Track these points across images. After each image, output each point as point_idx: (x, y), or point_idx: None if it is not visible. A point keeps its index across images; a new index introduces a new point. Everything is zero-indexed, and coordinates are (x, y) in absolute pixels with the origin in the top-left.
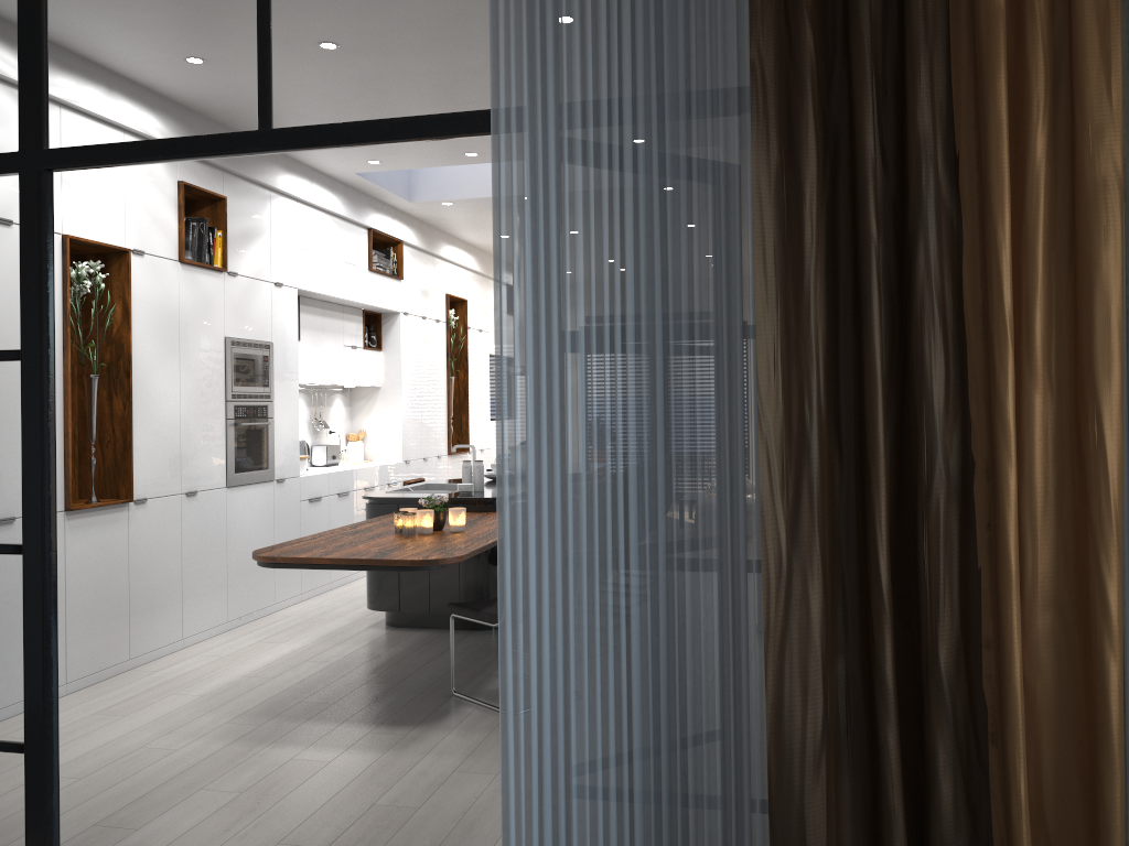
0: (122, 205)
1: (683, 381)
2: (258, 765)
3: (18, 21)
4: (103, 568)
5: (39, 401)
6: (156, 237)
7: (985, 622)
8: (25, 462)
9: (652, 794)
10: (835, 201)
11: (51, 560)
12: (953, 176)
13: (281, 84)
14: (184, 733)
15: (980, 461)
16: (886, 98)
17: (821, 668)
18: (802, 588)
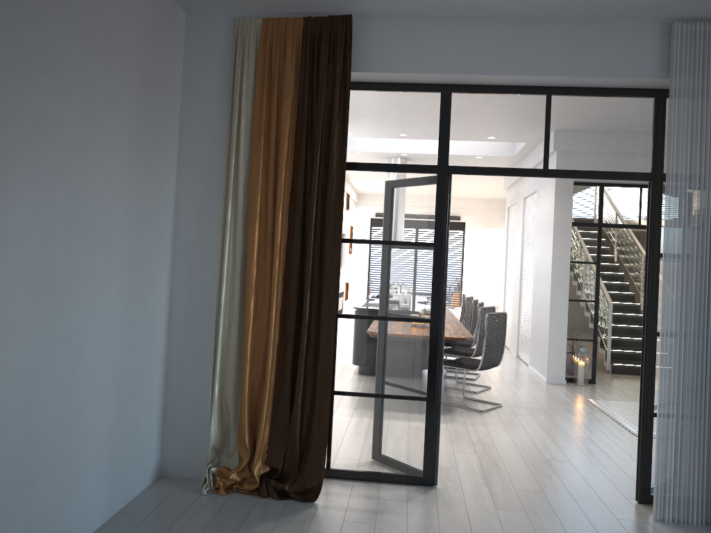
0: None
1: None
2: None
3: (440, 114)
4: None
5: (441, 263)
6: None
7: None
8: (433, 286)
9: None
10: None
11: (443, 325)
12: None
13: (553, 152)
14: None
15: None
16: None
17: None
18: None
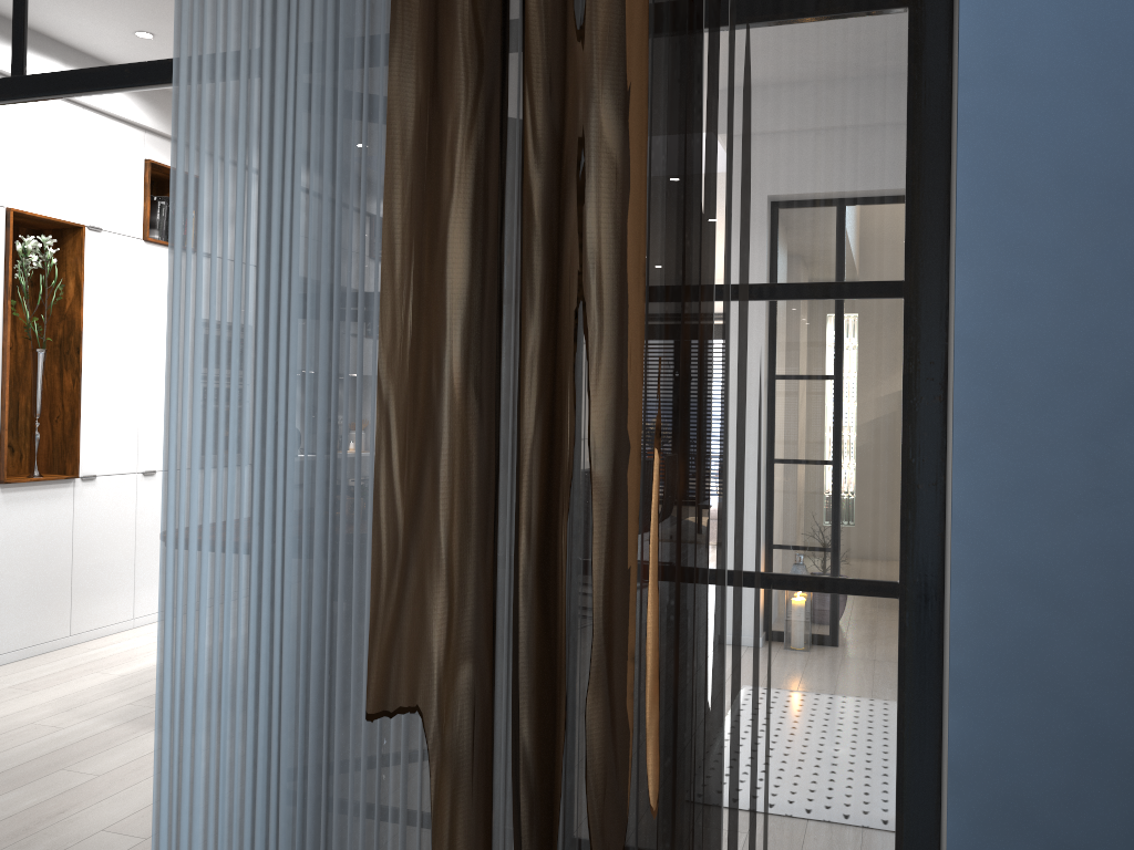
0: (78, 181)
1: (345, 345)
2: (133, 748)
3: None
4: (42, 543)
5: None
6: (116, 214)
7: (632, 631)
8: None
9: (297, 805)
10: (489, 140)
11: None
12: (621, 113)
13: (34, 28)
14: (82, 711)
15: (636, 443)
16: (557, 24)
17: (436, 673)
18: (418, 581)
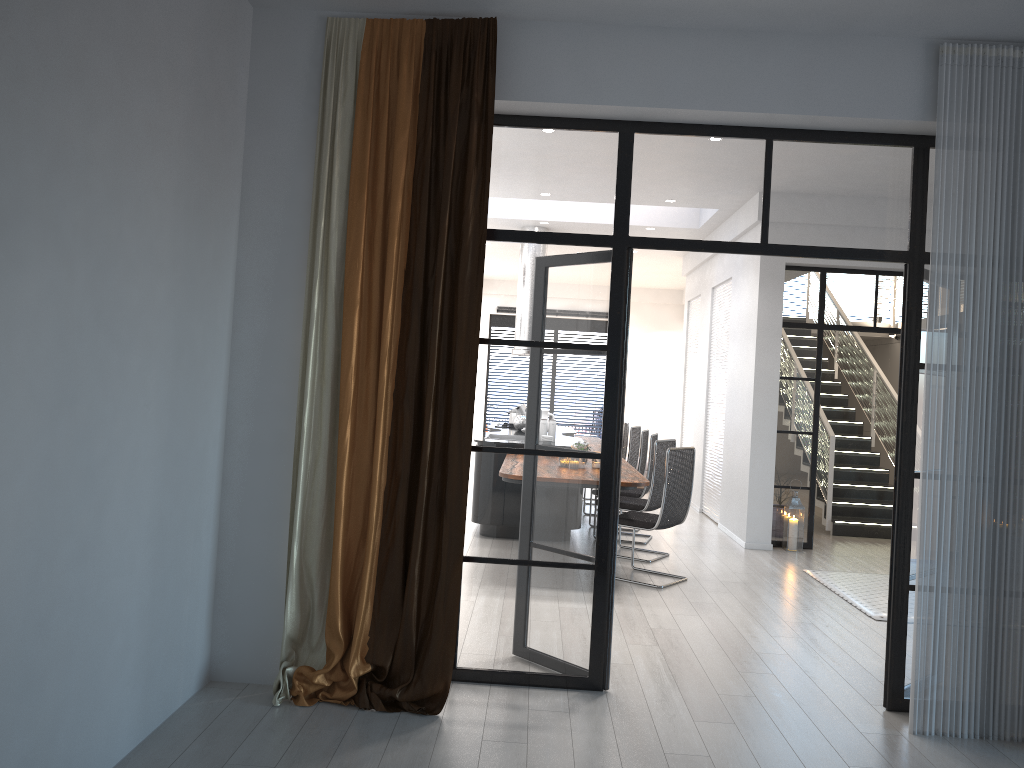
0: None
1: (1014, 394)
2: None
3: (618, 163)
4: None
5: (617, 374)
6: None
7: None
8: (606, 407)
9: (990, 578)
10: None
11: (619, 462)
12: None
13: (775, 221)
14: None
15: None
16: None
17: None
18: None
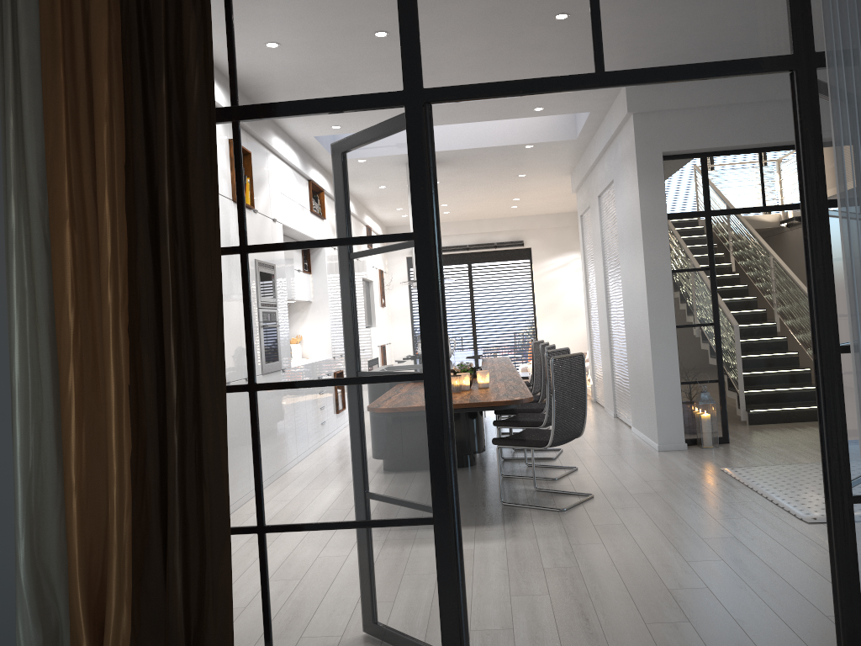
0: None
1: None
2: None
3: None
4: None
5: (431, 268)
6: None
7: None
8: (422, 312)
9: None
10: None
11: (448, 381)
12: None
13: (610, 41)
14: None
15: None
16: None
17: None
18: None
